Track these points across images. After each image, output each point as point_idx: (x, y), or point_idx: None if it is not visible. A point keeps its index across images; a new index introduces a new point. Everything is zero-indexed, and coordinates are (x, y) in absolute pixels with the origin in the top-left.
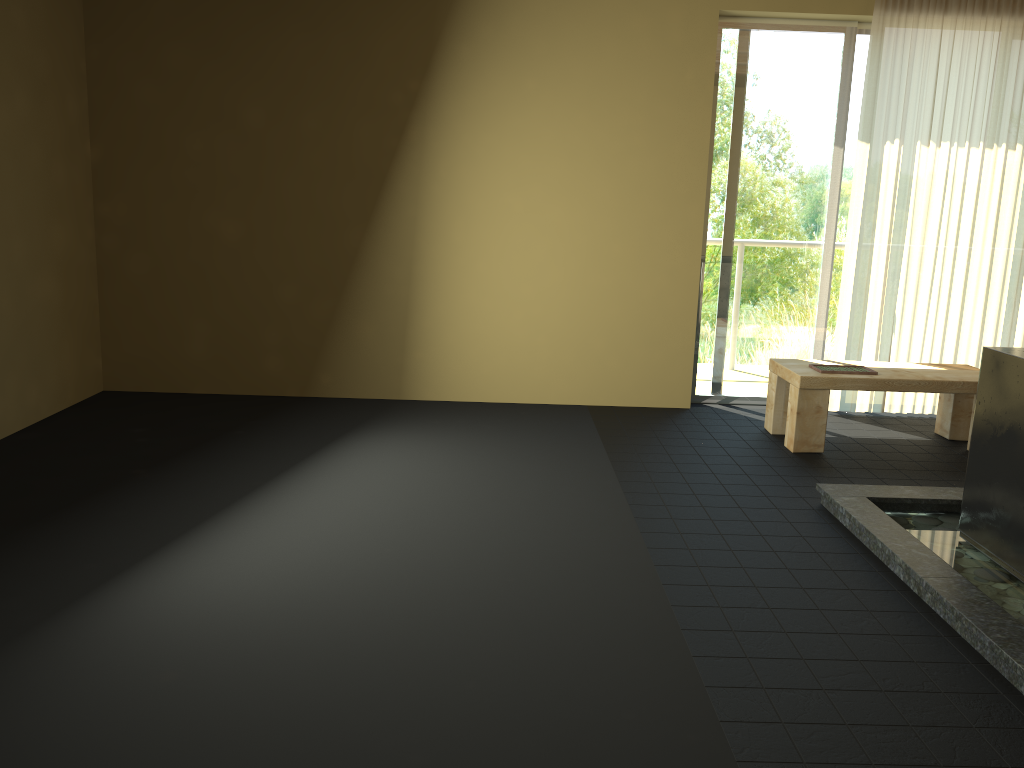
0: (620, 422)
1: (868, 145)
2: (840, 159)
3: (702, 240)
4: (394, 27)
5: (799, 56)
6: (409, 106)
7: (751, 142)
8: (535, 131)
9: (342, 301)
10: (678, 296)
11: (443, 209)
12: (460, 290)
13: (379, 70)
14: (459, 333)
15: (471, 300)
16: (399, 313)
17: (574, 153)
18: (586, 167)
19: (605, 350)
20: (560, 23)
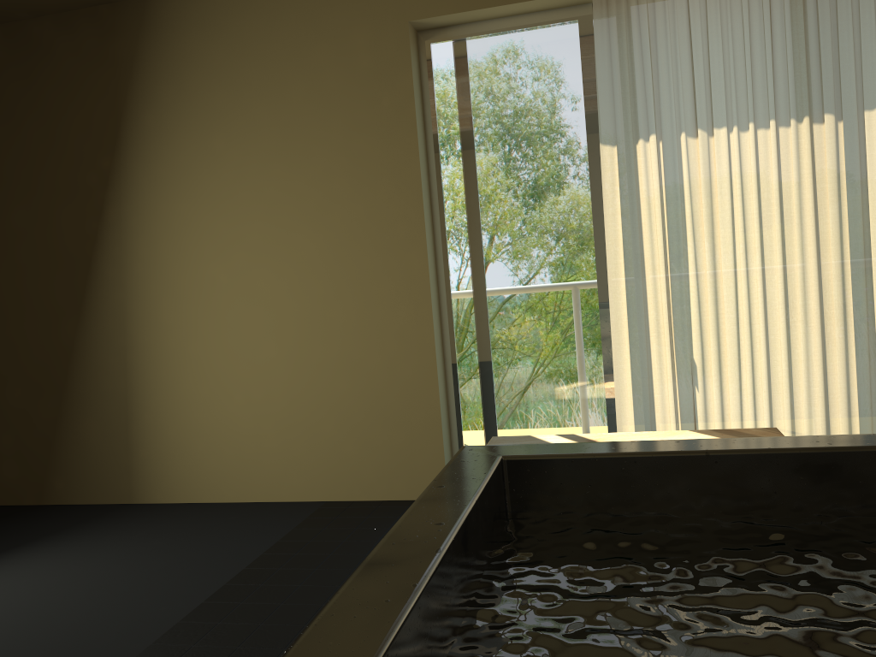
0: (325, 528)
1: (614, 148)
2: (599, 171)
3: (445, 291)
4: (81, 107)
5: (527, 57)
6: (104, 185)
7: (486, 168)
8: (229, 192)
9: (65, 399)
10: (413, 362)
11: (149, 290)
12: (176, 377)
13: (72, 153)
14: (181, 425)
15: (189, 387)
16: (120, 407)
17: (273, 210)
18: (288, 224)
19: (338, 434)
20: (239, 71)
